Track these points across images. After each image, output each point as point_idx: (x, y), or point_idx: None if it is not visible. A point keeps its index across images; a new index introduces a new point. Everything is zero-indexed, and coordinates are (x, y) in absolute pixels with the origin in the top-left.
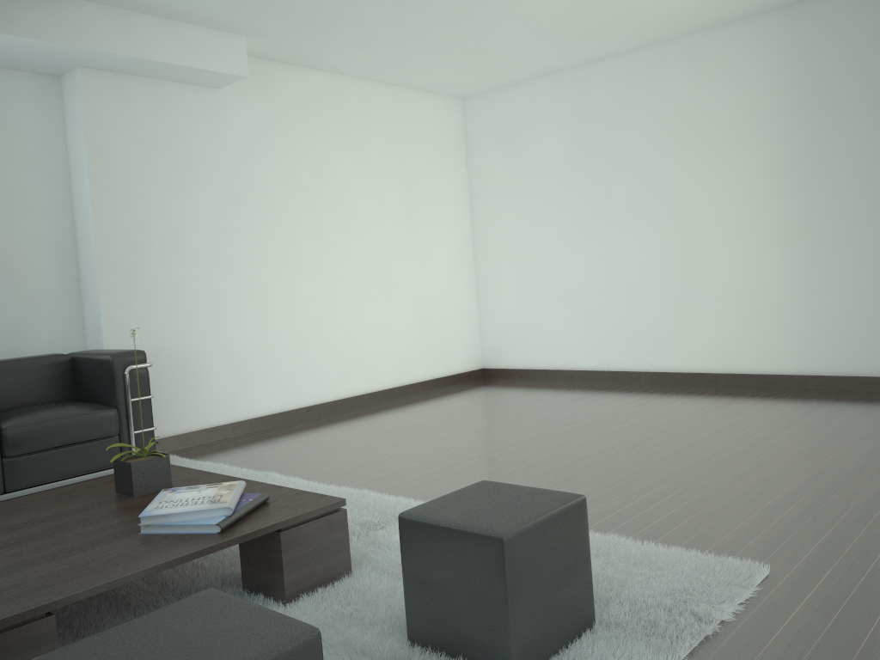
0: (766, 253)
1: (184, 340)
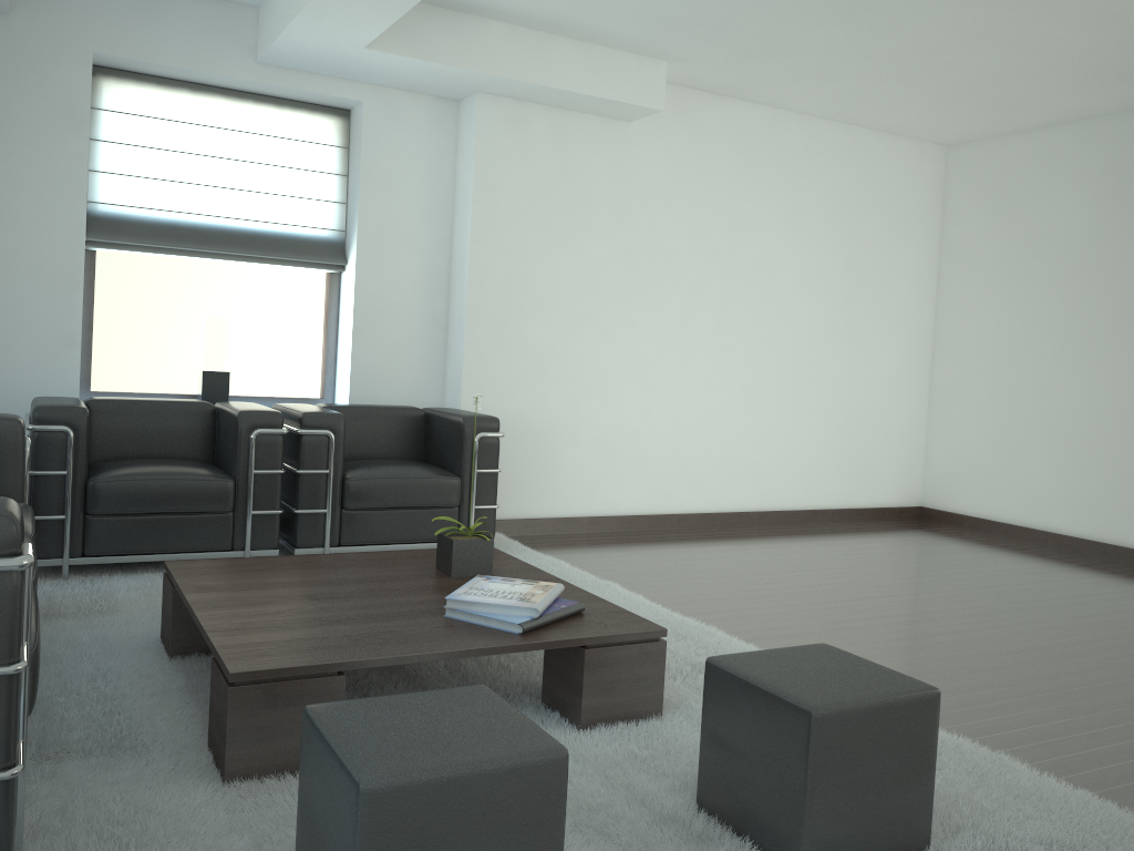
0: None
1: (547, 412)
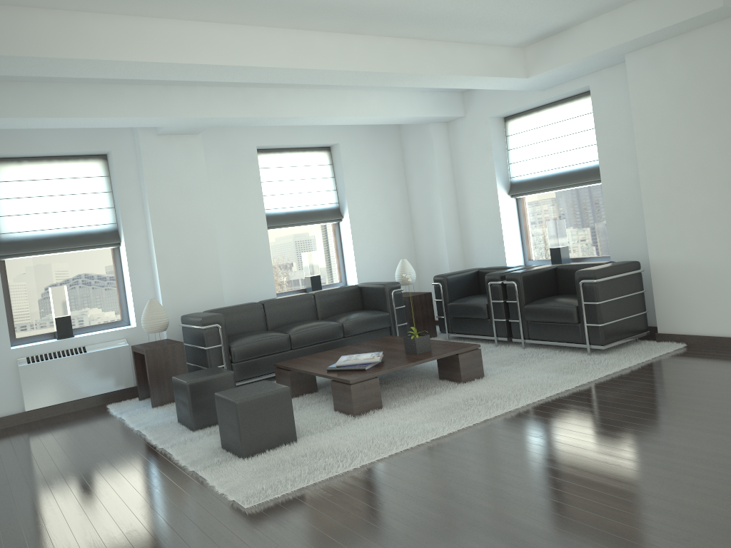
0: None
1: (714, 258)
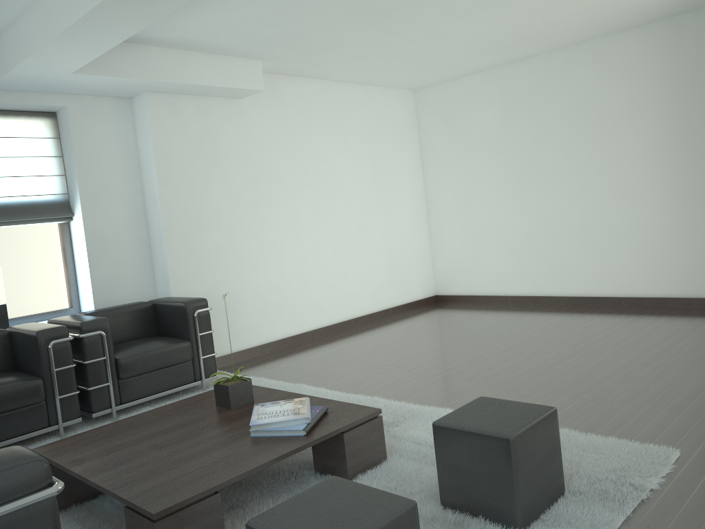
0: (656, 206)
1: (225, 286)
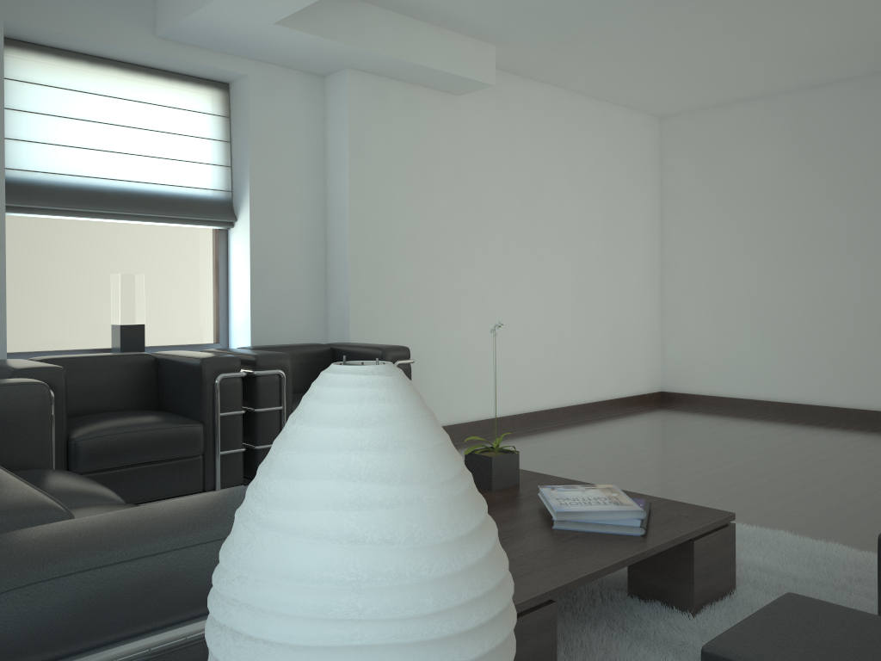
0: None
1: (414, 340)
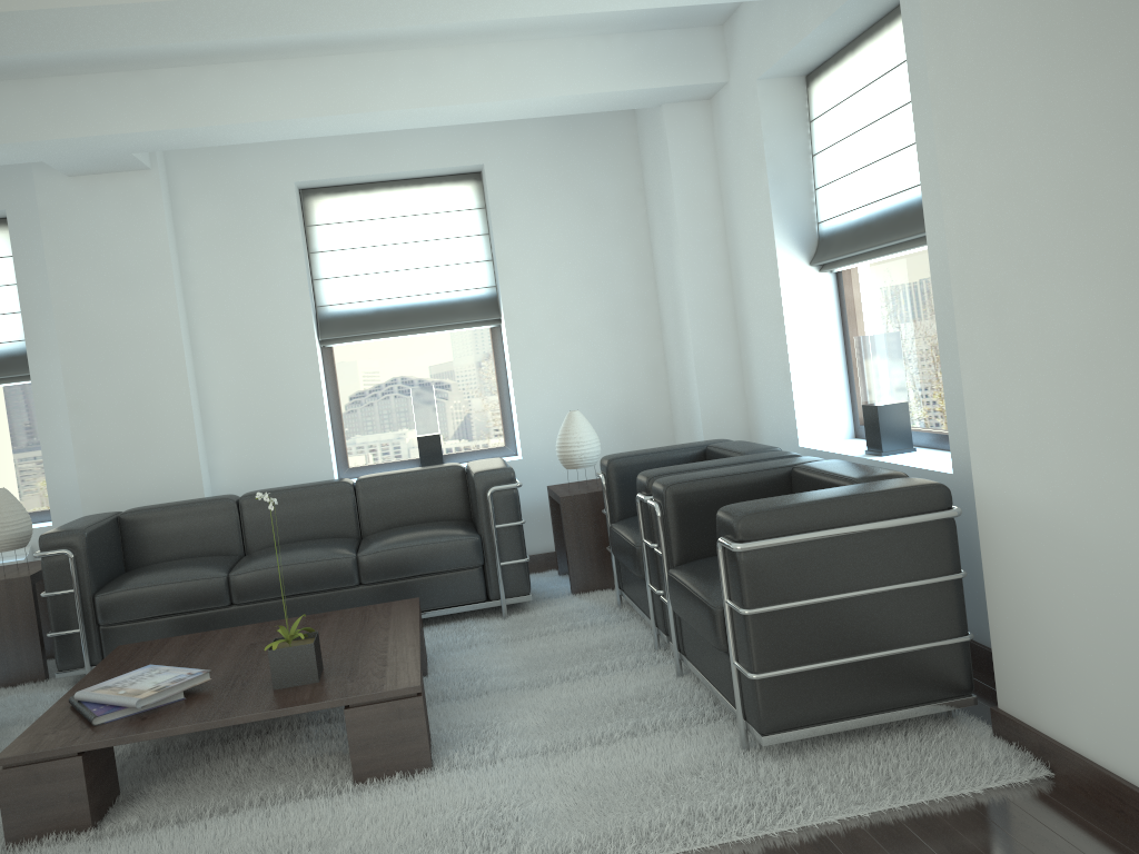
0: None
1: (1113, 514)
